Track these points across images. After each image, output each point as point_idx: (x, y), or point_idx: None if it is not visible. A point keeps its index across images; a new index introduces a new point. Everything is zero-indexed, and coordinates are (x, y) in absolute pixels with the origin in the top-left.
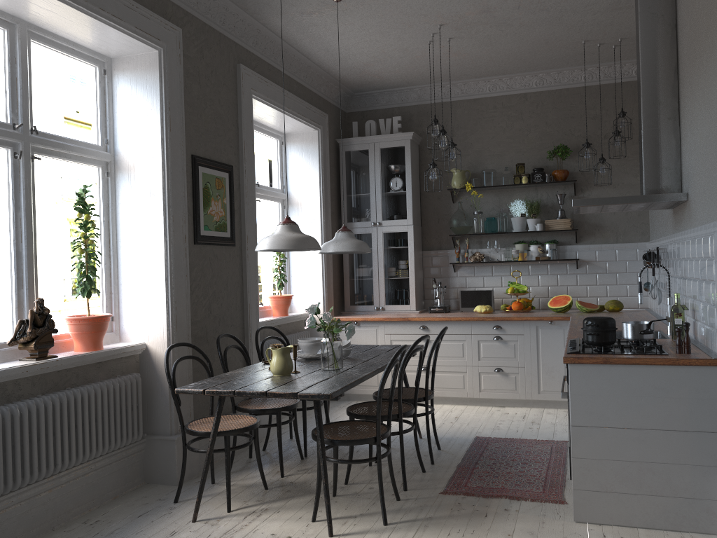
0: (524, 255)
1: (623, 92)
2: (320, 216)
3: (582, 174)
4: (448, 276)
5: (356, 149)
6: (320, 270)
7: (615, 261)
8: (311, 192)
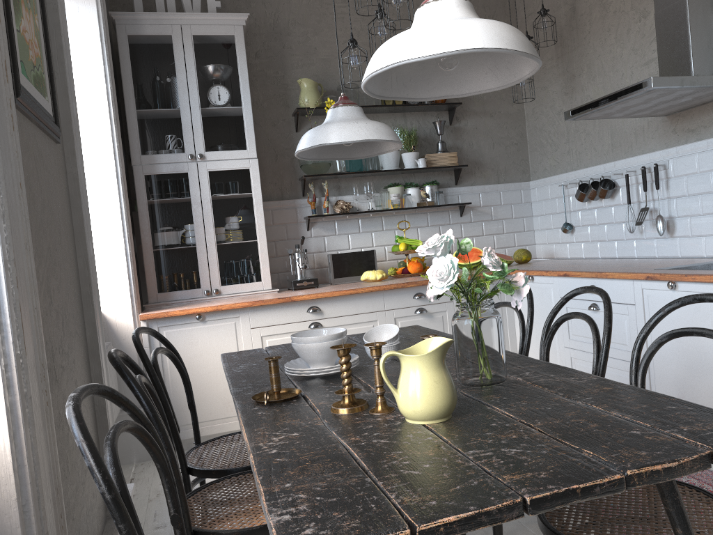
0: (402, 201)
1: (493, 1)
2: (111, 135)
3: (456, 99)
4: (299, 237)
5: (148, 33)
6: (119, 231)
7: (500, 205)
8: (90, 92)
